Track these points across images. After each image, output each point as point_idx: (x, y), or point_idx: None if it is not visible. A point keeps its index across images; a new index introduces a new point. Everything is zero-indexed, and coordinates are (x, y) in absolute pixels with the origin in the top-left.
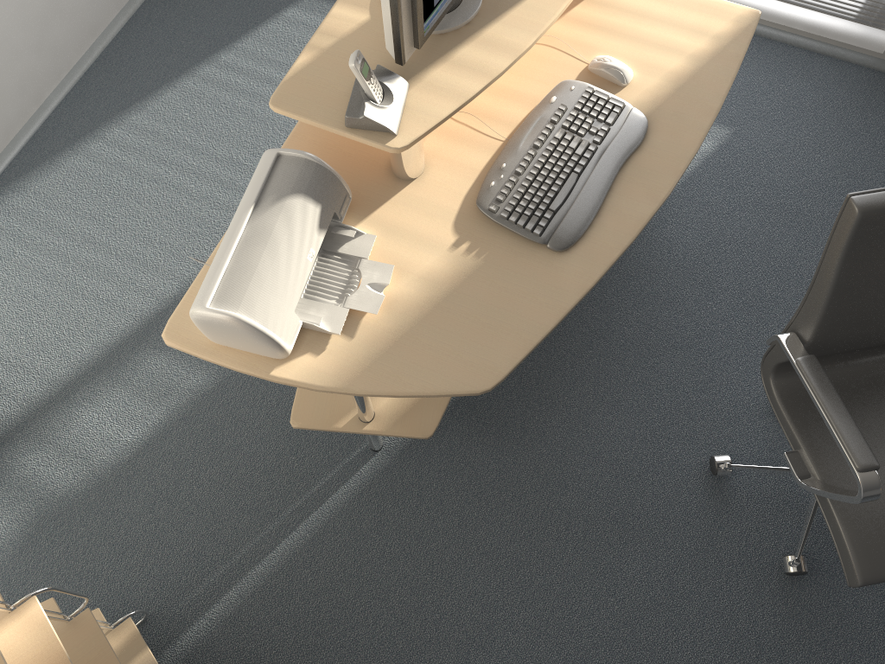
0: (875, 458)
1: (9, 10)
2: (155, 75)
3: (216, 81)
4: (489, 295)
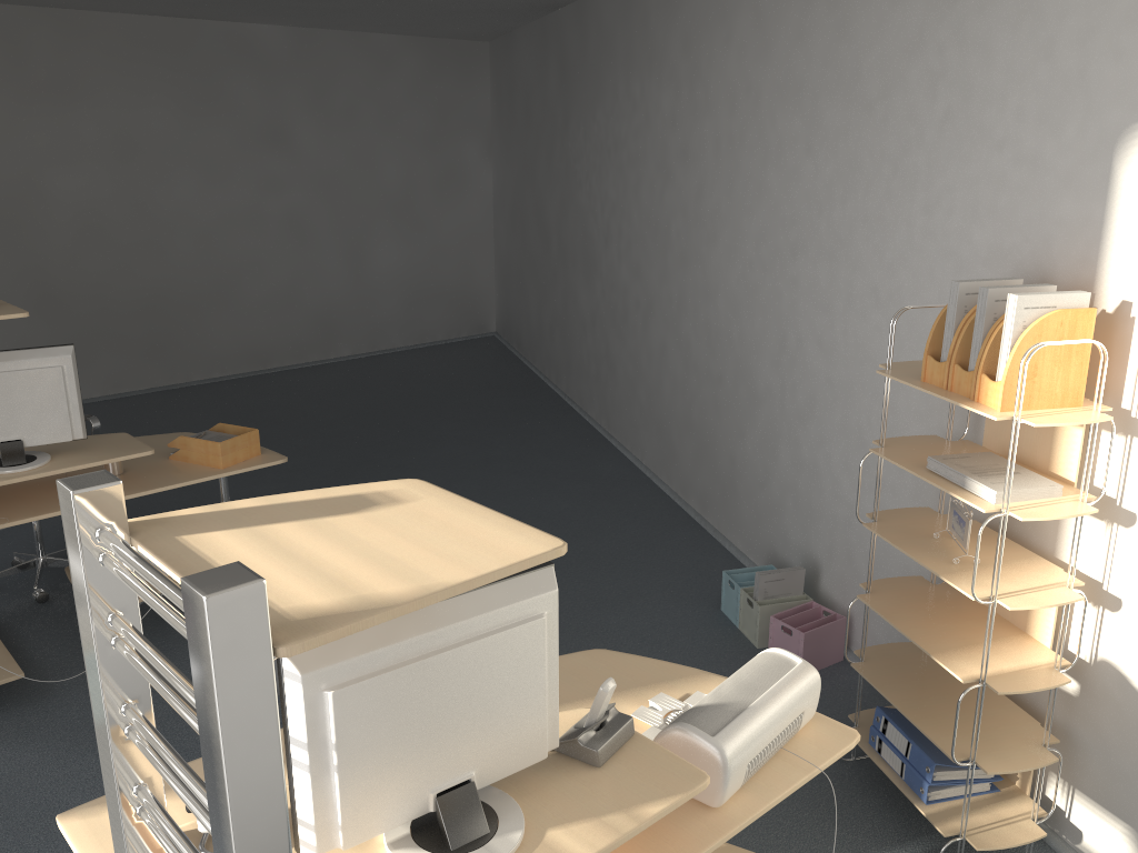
0: None
1: None
2: None
3: None
4: (560, 687)
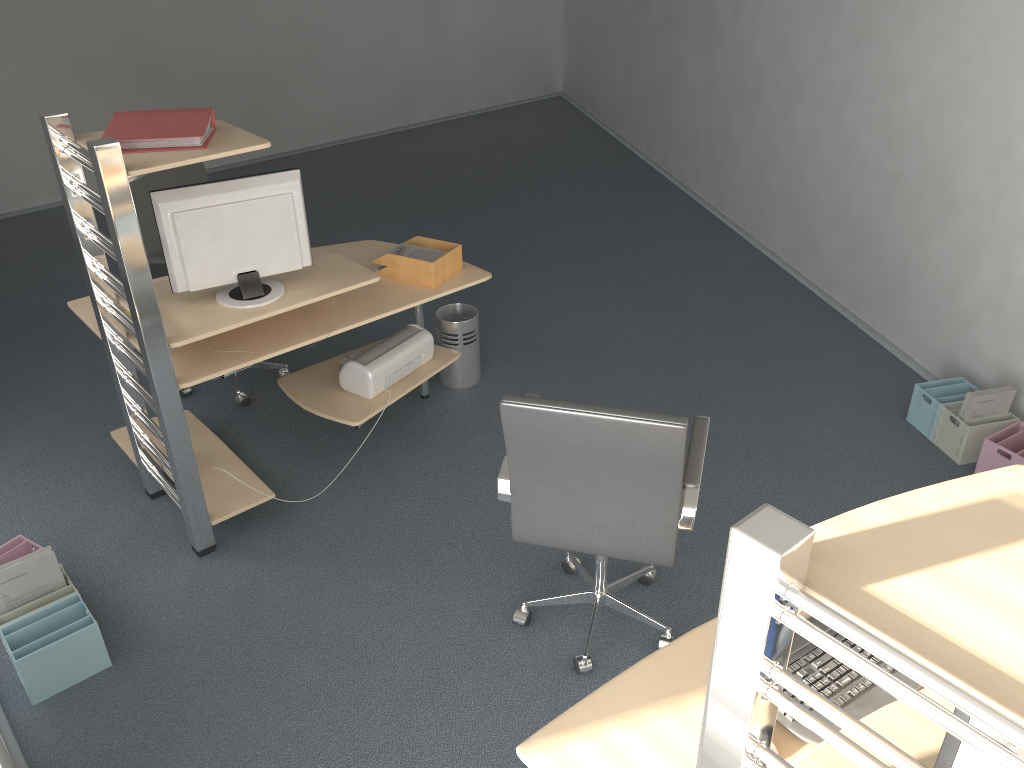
0: (695, 419)
1: None
2: None
3: None
4: None
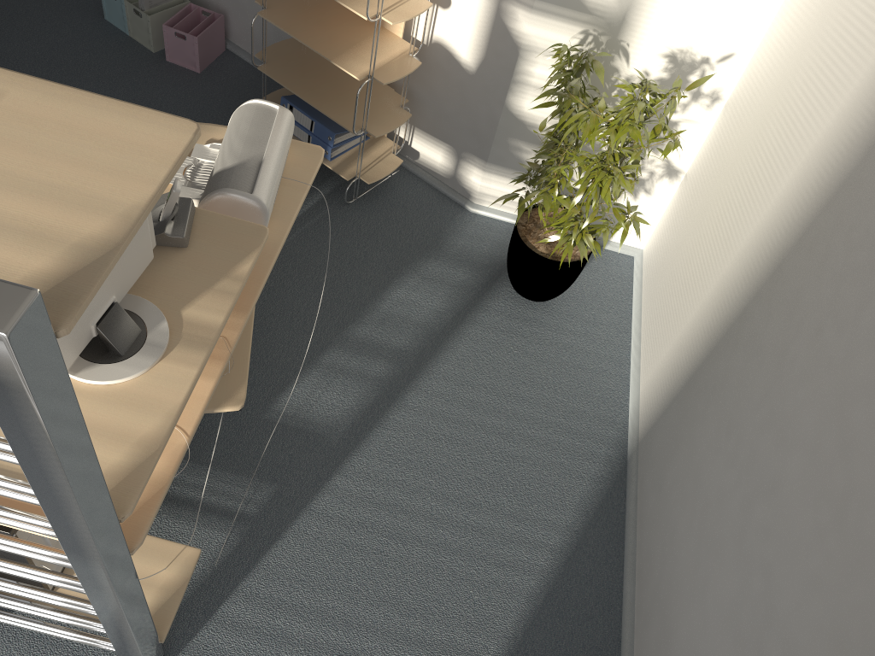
0: None
1: (682, 565)
2: (538, 651)
3: (459, 654)
4: None
